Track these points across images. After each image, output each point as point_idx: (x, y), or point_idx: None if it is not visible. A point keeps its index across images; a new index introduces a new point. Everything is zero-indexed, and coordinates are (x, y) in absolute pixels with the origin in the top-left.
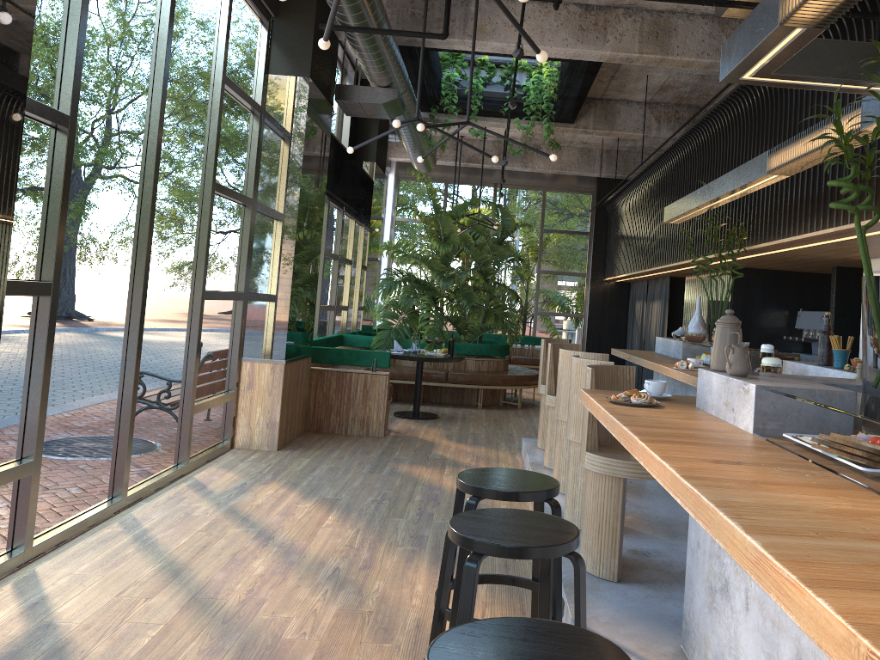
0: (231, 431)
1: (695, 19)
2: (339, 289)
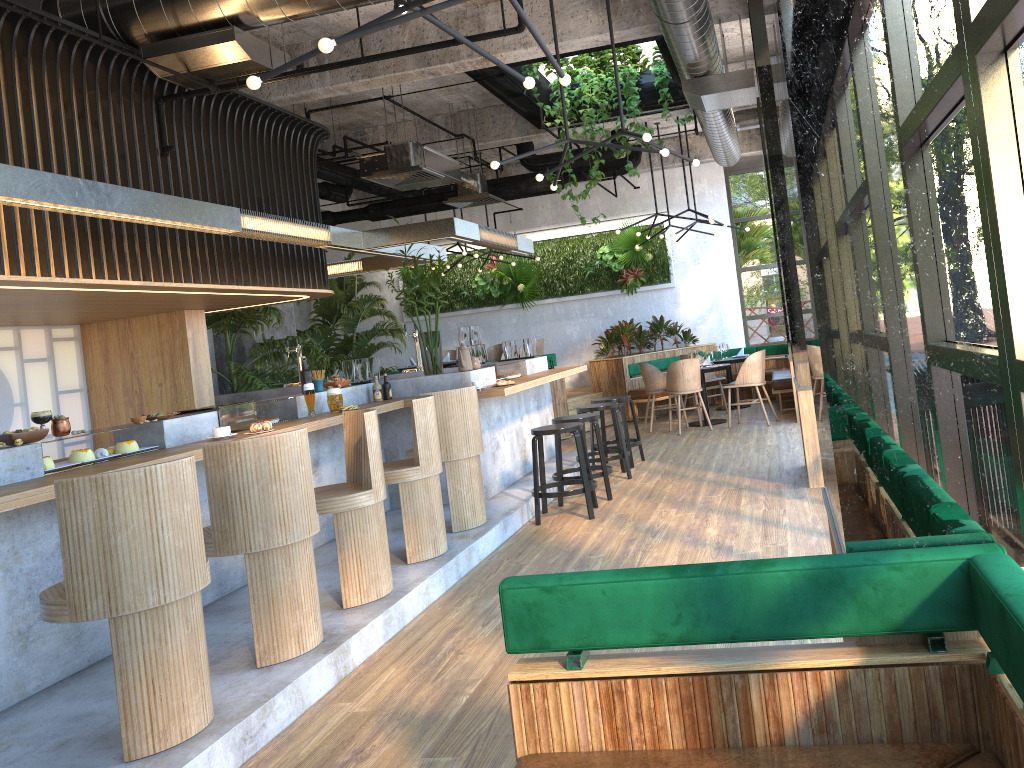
0: None
1: None
2: None
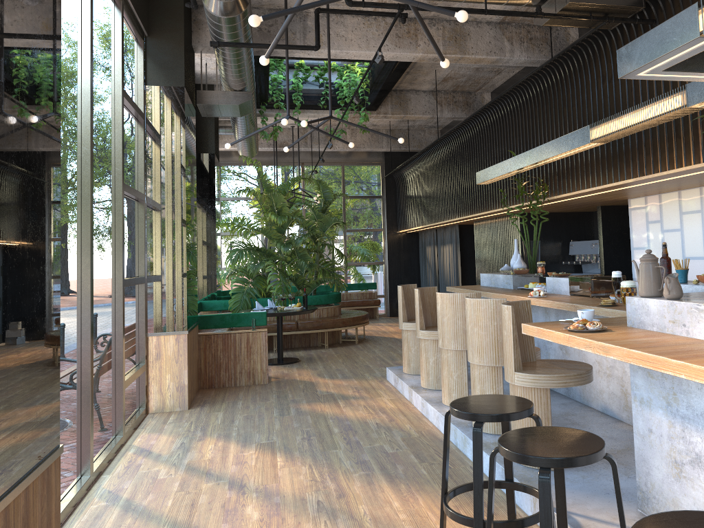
0: (145, 399)
1: (482, 26)
2: None
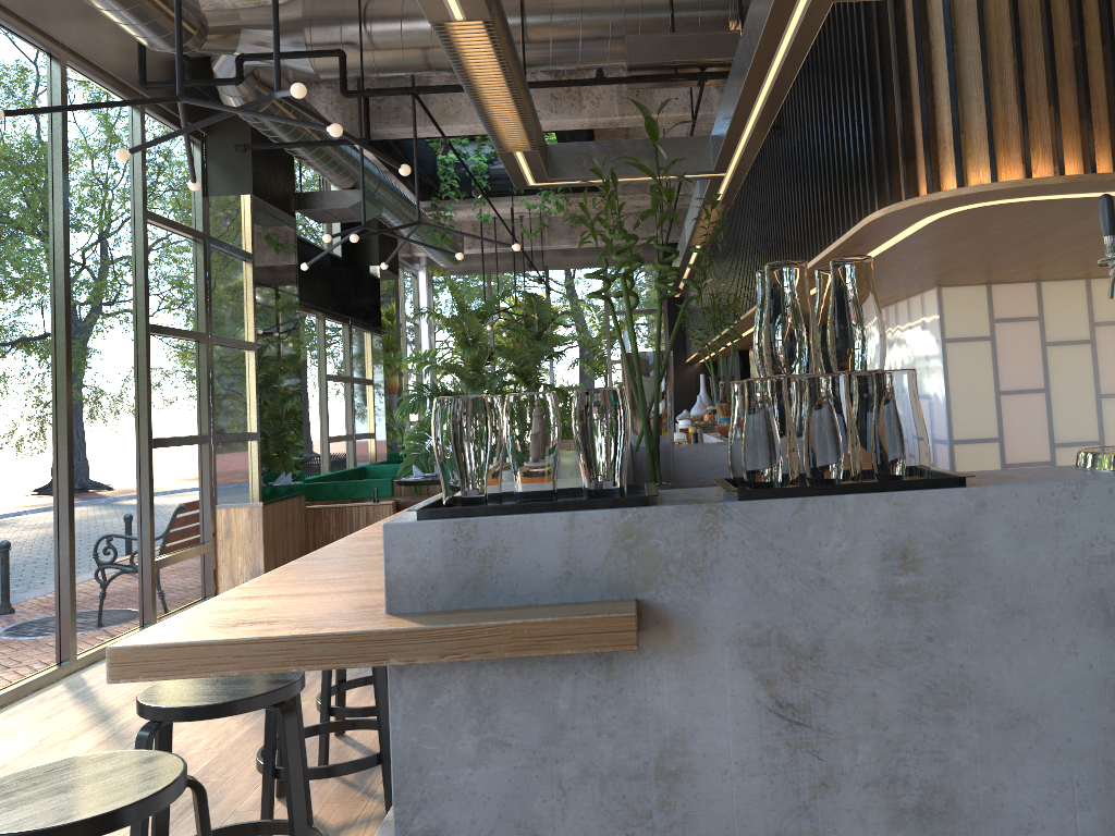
0: (212, 586)
1: None
2: (355, 415)
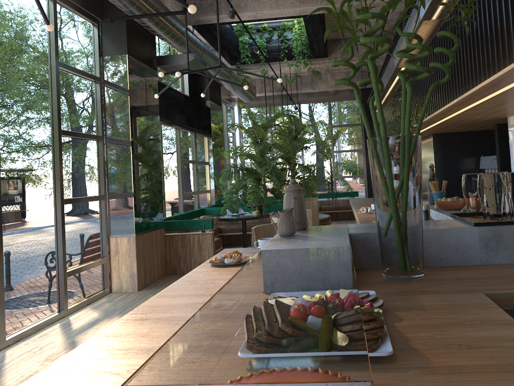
0: (108, 282)
1: None
2: (198, 181)
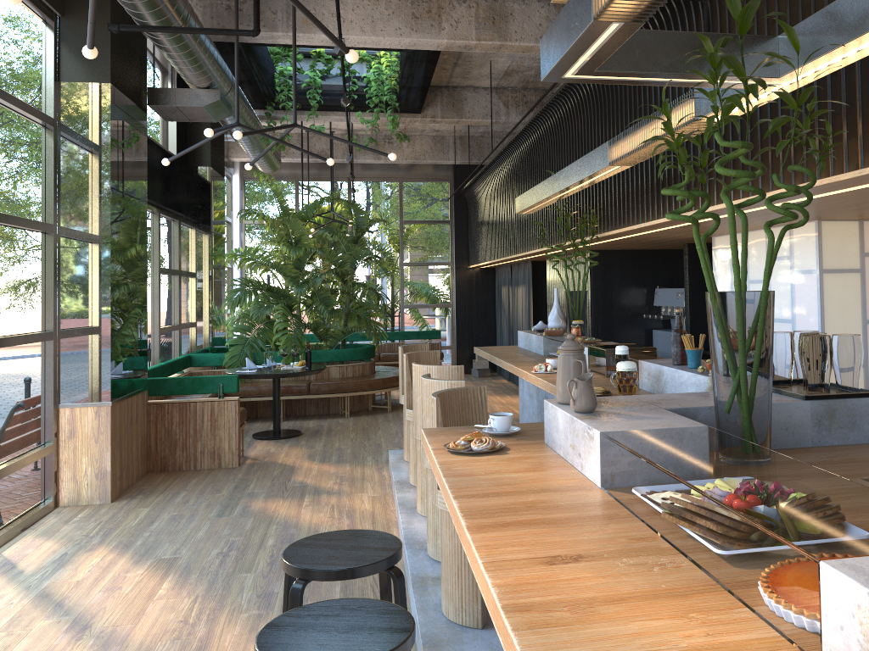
0: (53, 488)
1: (531, 3)
2: (182, 306)
